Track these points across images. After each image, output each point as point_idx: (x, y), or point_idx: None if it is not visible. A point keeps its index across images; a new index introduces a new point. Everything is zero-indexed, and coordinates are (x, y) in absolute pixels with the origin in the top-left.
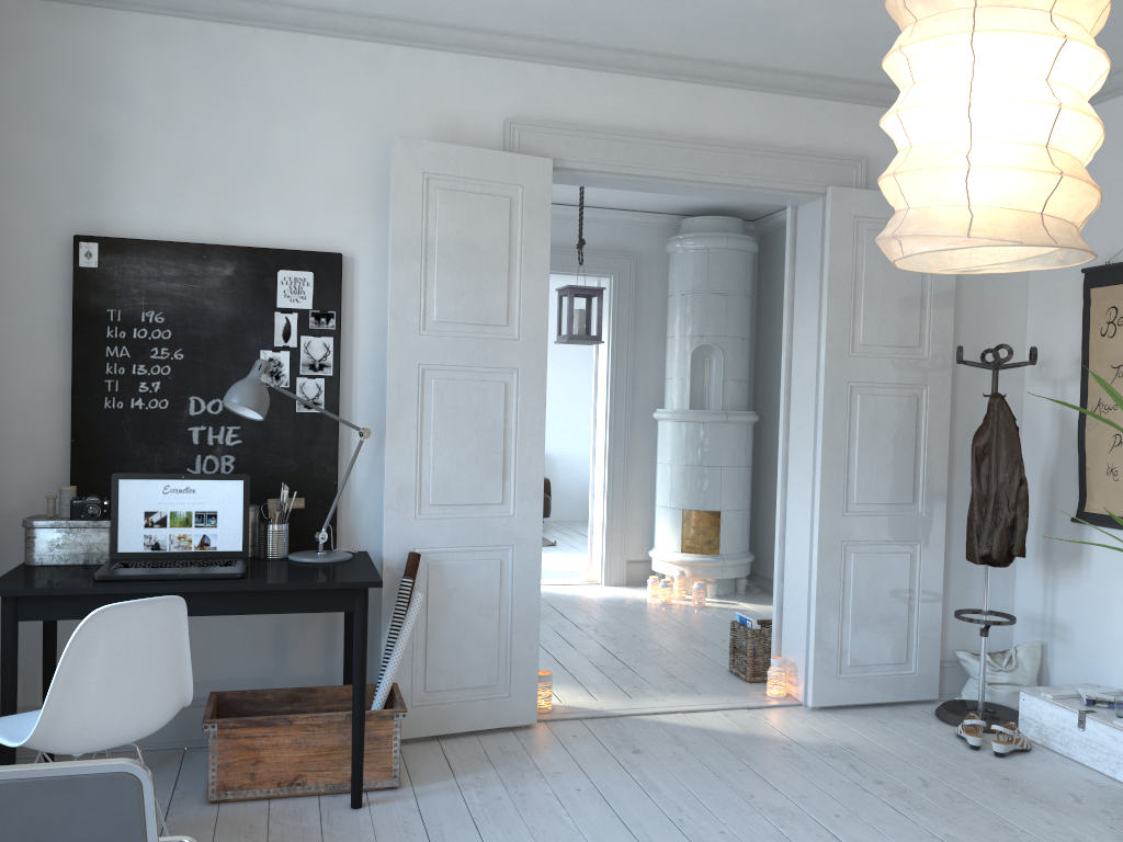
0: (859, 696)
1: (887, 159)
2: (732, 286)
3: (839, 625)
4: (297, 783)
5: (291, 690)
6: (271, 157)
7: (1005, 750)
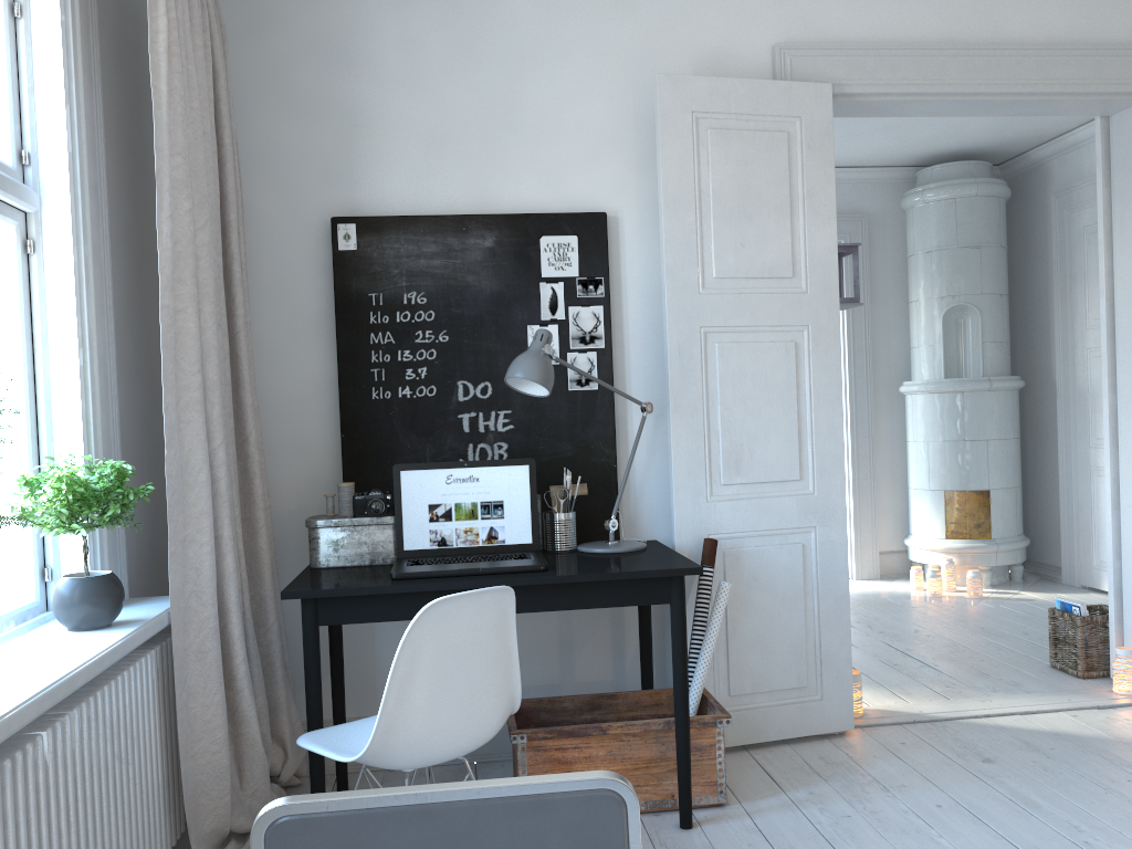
0: None
1: None
2: (985, 237)
3: None
4: None
5: (589, 696)
6: (524, 115)
7: None
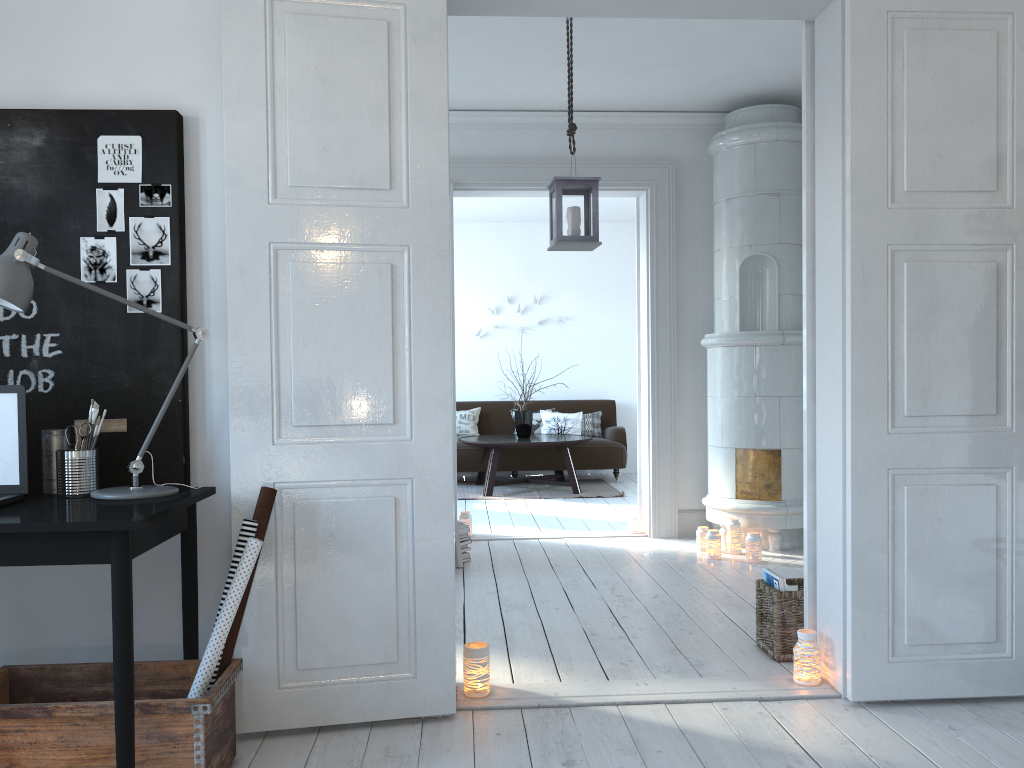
0: (924, 688)
1: None
2: (785, 184)
3: (889, 587)
4: None
5: (102, 665)
6: None
7: None
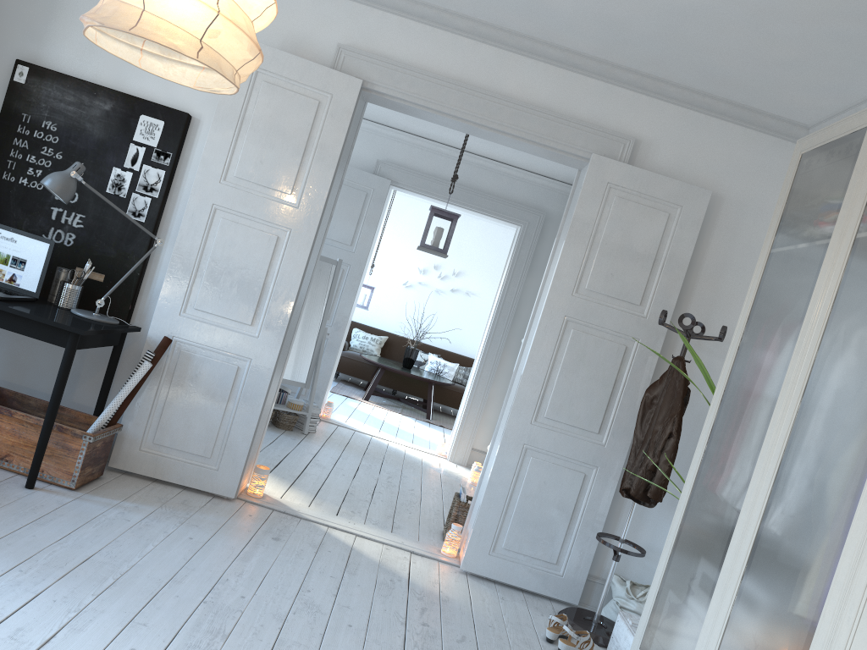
0: (505, 576)
1: (658, 145)
2: None
3: (503, 511)
4: (6, 459)
5: (47, 403)
6: None
7: (565, 649)
